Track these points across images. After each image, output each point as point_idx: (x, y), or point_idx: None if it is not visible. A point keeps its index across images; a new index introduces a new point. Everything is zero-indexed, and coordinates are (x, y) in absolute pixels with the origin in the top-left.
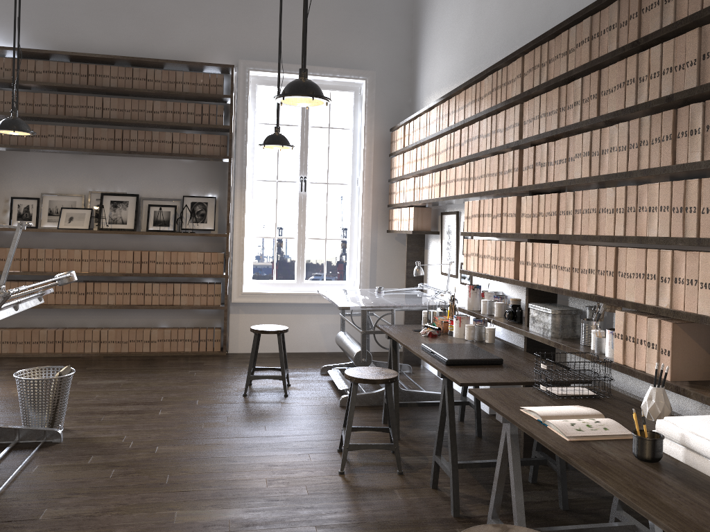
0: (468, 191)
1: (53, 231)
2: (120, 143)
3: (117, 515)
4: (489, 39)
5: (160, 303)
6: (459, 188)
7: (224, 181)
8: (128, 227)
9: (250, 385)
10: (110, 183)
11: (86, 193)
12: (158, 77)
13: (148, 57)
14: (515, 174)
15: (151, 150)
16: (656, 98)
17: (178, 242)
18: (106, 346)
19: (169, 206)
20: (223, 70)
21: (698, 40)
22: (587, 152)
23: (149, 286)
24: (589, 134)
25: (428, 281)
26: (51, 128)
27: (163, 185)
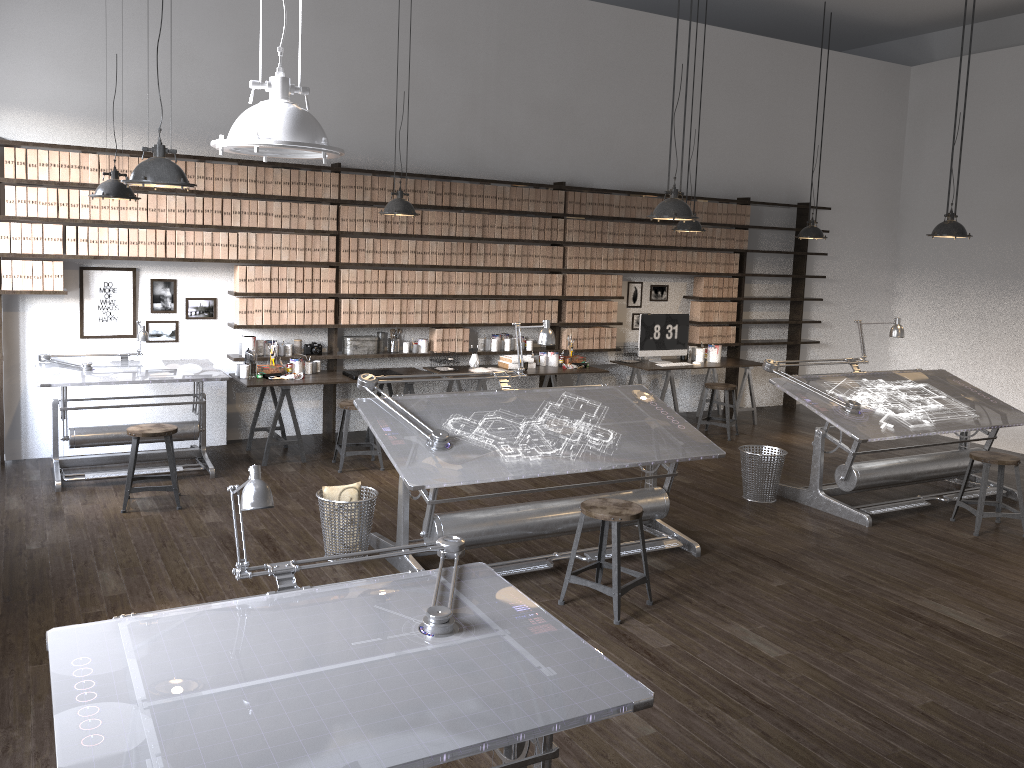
0: (246, 257)
1: None
2: None
3: (485, 502)
4: (203, 110)
5: None
6: (223, 252)
7: None
8: None
9: (127, 512)
10: None
11: None
12: None
13: None
14: (331, 253)
15: None
16: (461, 235)
17: None
18: None
19: None
20: None
21: (482, 219)
22: (413, 251)
23: None
24: (415, 242)
25: (27, 351)
26: None
27: None
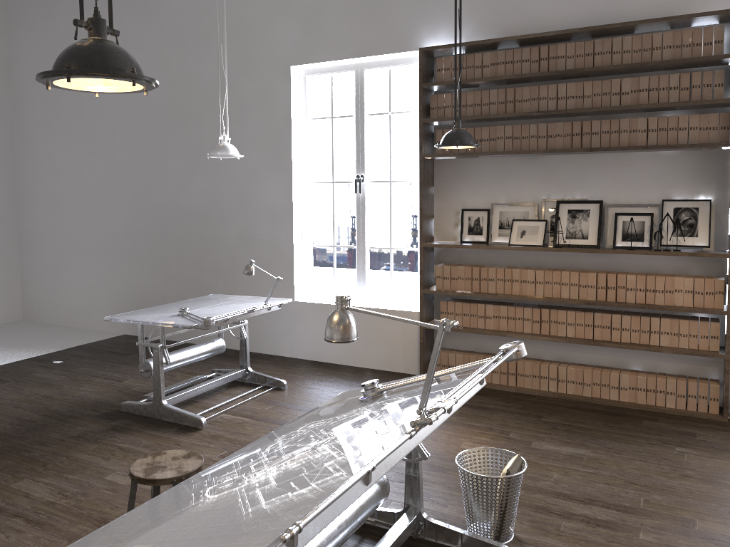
0: None
1: (504, 249)
2: (578, 138)
3: None
4: None
5: (631, 341)
6: None
7: (724, 176)
8: (589, 243)
9: None
10: (567, 188)
11: (539, 201)
12: (627, 46)
13: (614, 22)
14: None
15: (618, 144)
16: None
17: (655, 261)
18: (564, 386)
19: (643, 214)
20: (723, 18)
21: None
22: None
23: (617, 318)
24: None
25: None
26: (500, 129)
27: (635, 187)
